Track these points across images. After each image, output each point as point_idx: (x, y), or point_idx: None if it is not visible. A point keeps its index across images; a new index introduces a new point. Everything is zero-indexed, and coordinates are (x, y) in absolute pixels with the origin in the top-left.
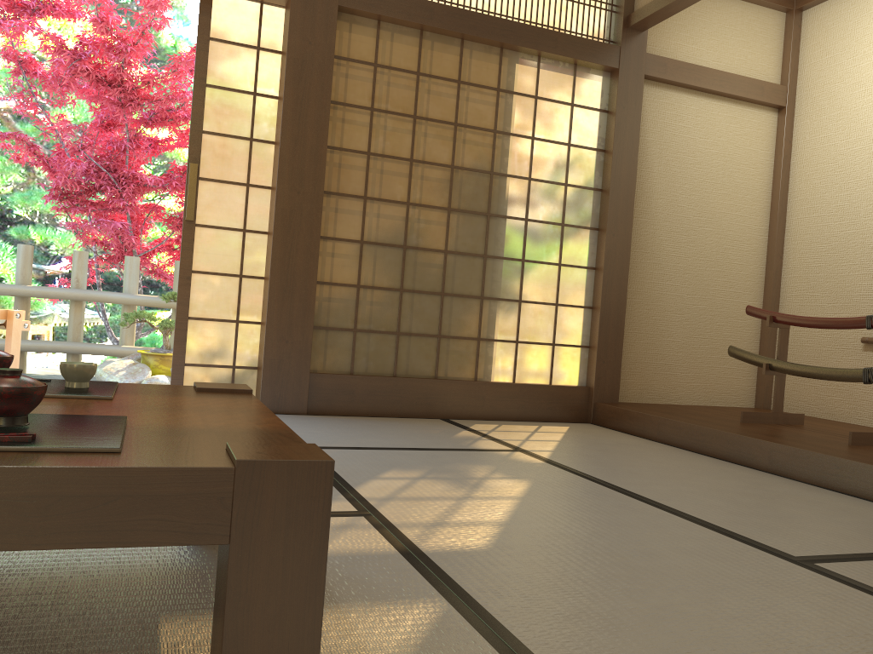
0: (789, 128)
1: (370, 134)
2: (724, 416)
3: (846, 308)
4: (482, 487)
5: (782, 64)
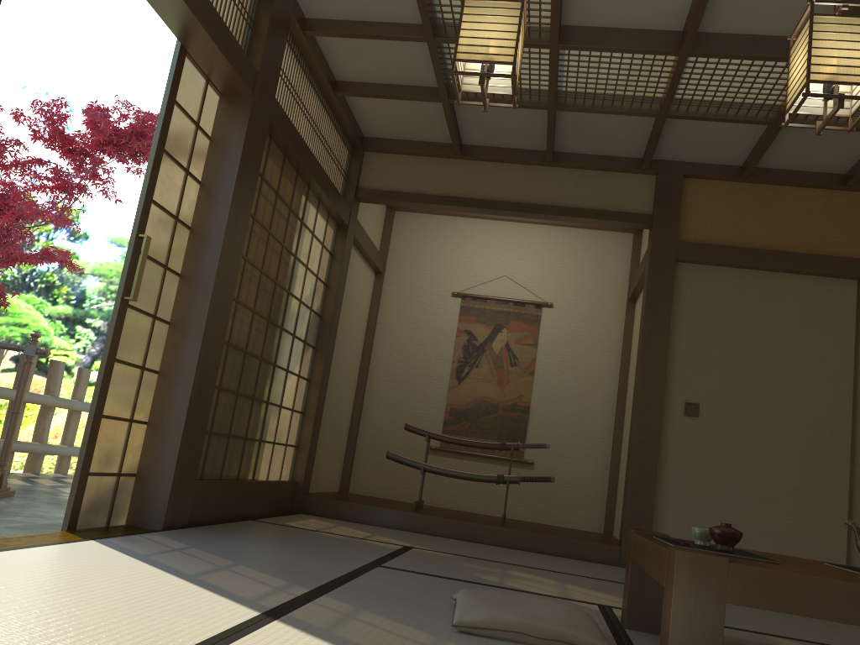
0: (381, 288)
1: (250, 241)
2: (385, 504)
3: (417, 424)
4: (532, 579)
5: (381, 242)
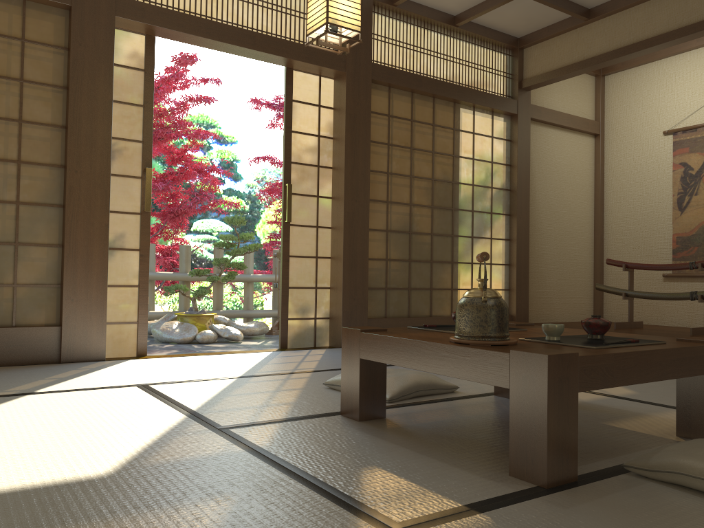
0: (602, 147)
1: (388, 161)
2: None
3: (650, 257)
4: None
5: (595, 108)
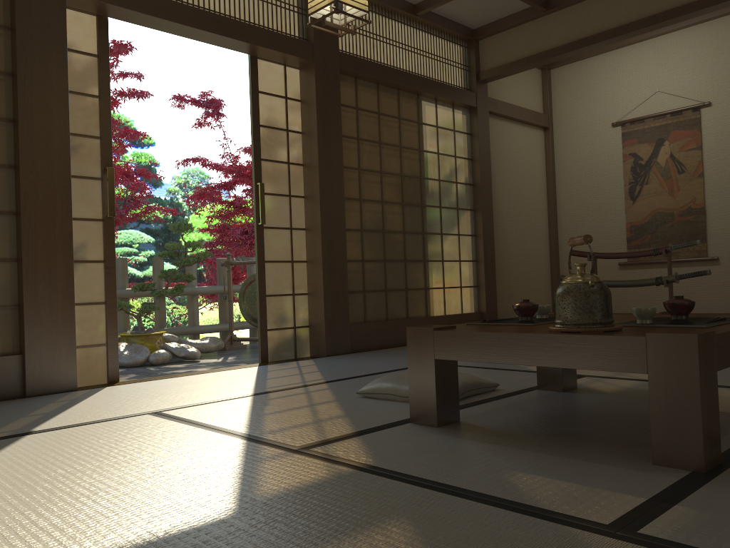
0: (552, 140)
1: (359, 156)
2: None
3: (605, 246)
4: None
5: (542, 101)
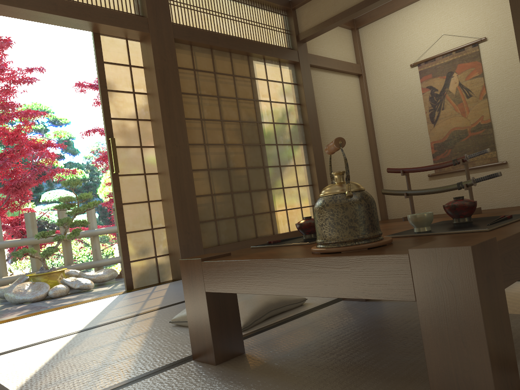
0: (365, 84)
1: (200, 109)
2: None
3: (416, 163)
4: None
5: (355, 54)
